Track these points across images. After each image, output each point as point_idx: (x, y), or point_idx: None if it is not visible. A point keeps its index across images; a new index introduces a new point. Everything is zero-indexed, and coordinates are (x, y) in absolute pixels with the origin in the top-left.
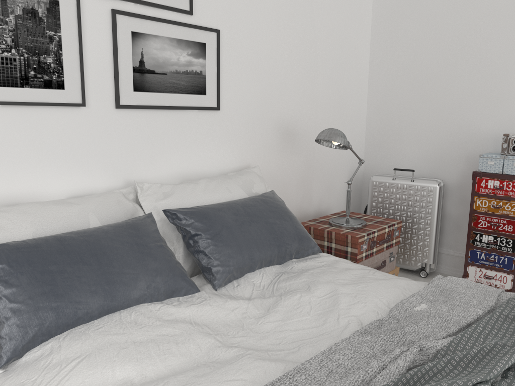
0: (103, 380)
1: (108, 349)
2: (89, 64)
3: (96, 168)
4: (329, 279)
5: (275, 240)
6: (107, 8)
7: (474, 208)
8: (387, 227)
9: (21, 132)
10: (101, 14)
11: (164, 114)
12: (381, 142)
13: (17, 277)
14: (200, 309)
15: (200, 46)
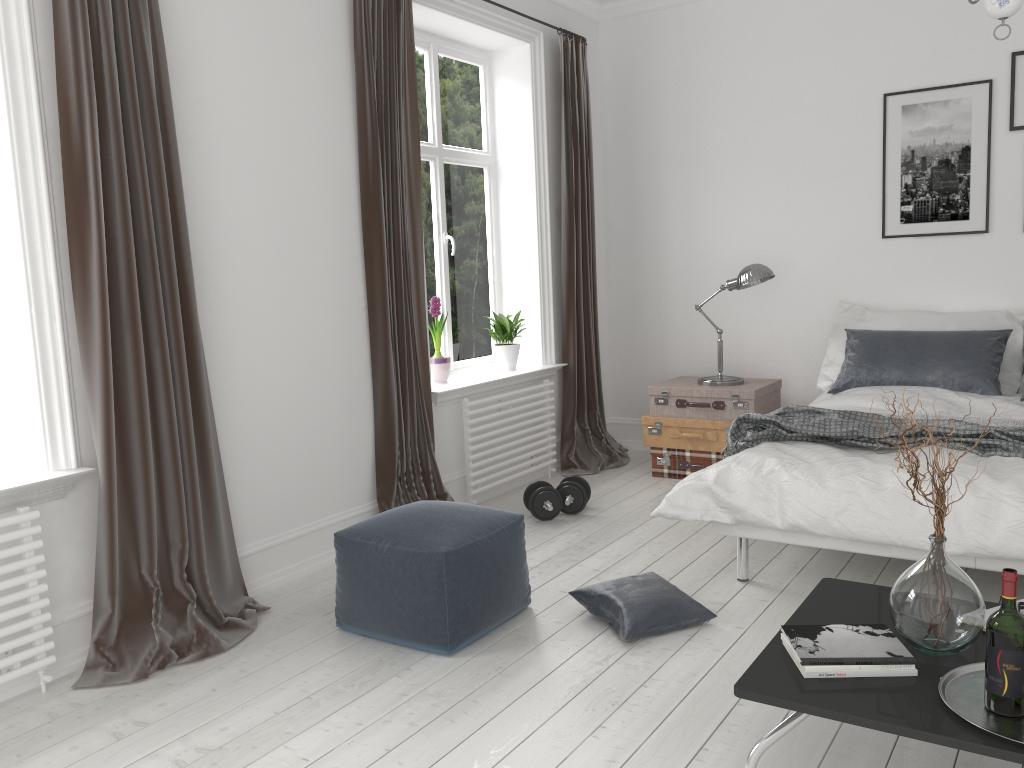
0: (859, 405)
1: (877, 395)
2: (997, 194)
3: (996, 289)
4: None
5: None
6: (1021, 140)
7: None
8: None
9: (927, 257)
10: (1013, 147)
11: None
12: None
13: (859, 347)
14: (971, 400)
15: None
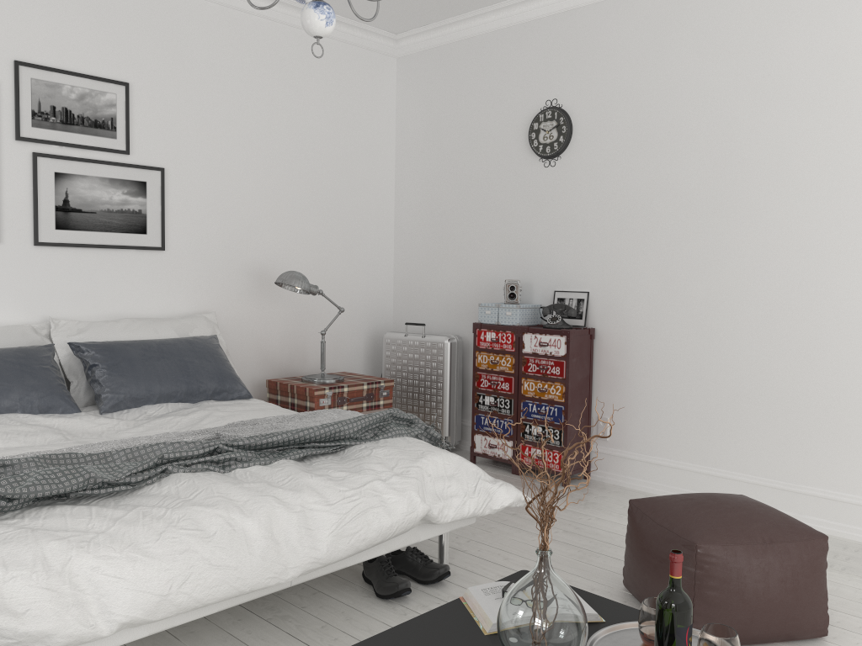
0: None
1: None
2: (6, 203)
3: (10, 302)
4: (217, 408)
5: (185, 377)
6: (28, 152)
7: (476, 365)
8: (366, 384)
9: None
10: (21, 157)
11: (92, 253)
12: (409, 294)
13: None
14: (68, 421)
15: (139, 185)
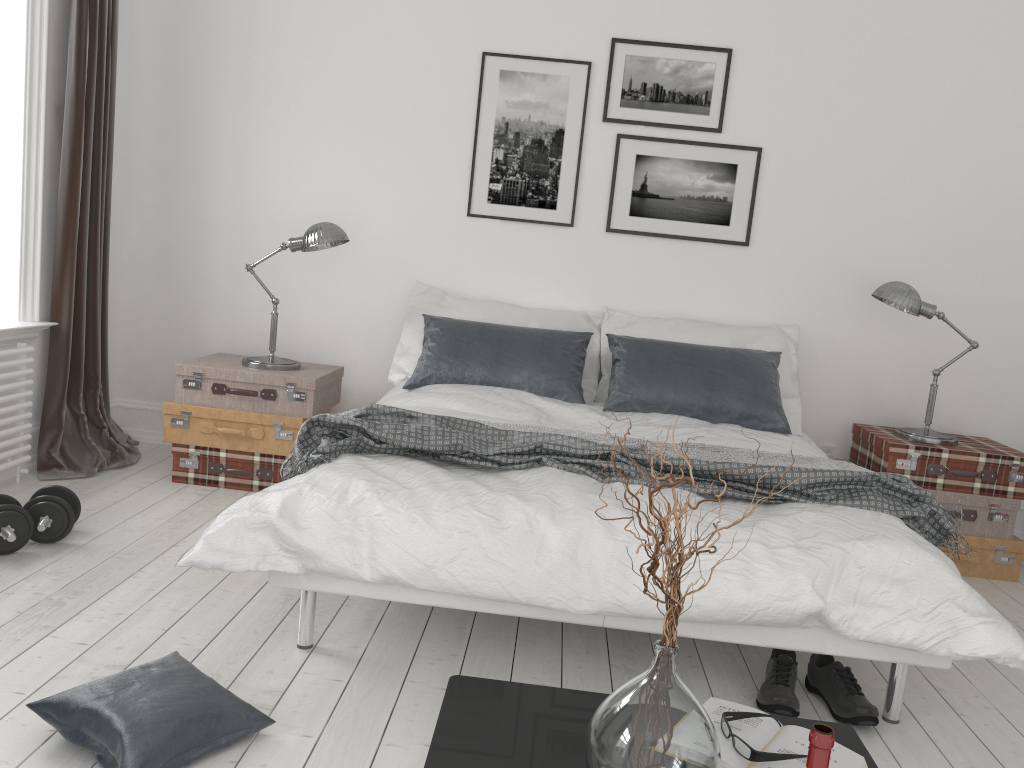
0: (442, 406)
1: (461, 395)
2: (585, 187)
3: (575, 288)
4: (712, 430)
5: (706, 391)
6: (612, 133)
7: None
8: (984, 456)
9: (512, 244)
10: (605, 139)
11: (664, 244)
12: None
13: (440, 337)
14: (559, 408)
15: (728, 169)
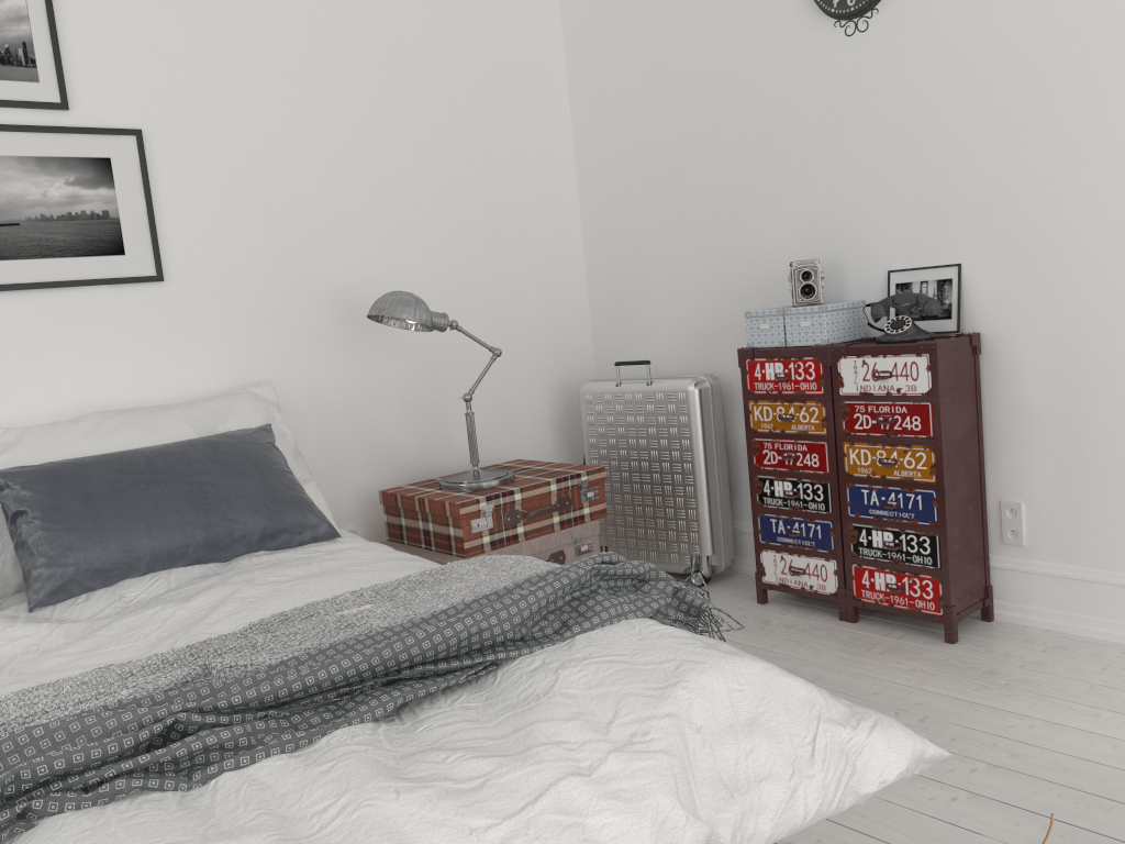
0: None
1: None
2: None
3: None
4: (253, 577)
5: (200, 516)
6: None
7: (751, 426)
8: (554, 482)
9: None
10: None
11: (23, 300)
12: (617, 313)
13: None
14: None
15: (97, 166)
